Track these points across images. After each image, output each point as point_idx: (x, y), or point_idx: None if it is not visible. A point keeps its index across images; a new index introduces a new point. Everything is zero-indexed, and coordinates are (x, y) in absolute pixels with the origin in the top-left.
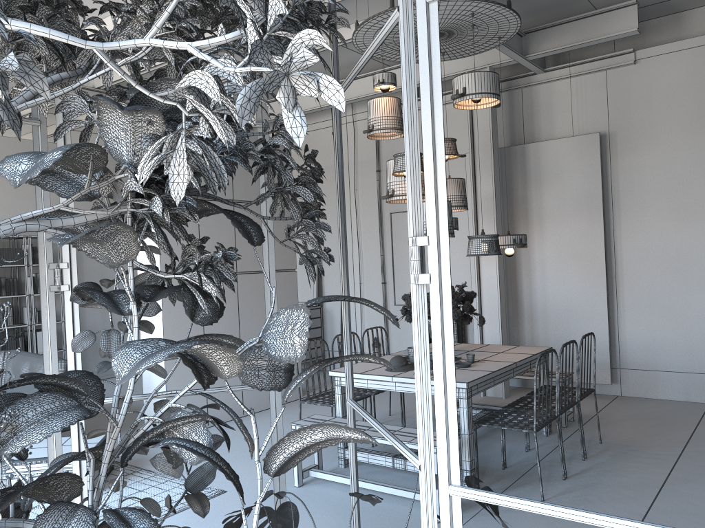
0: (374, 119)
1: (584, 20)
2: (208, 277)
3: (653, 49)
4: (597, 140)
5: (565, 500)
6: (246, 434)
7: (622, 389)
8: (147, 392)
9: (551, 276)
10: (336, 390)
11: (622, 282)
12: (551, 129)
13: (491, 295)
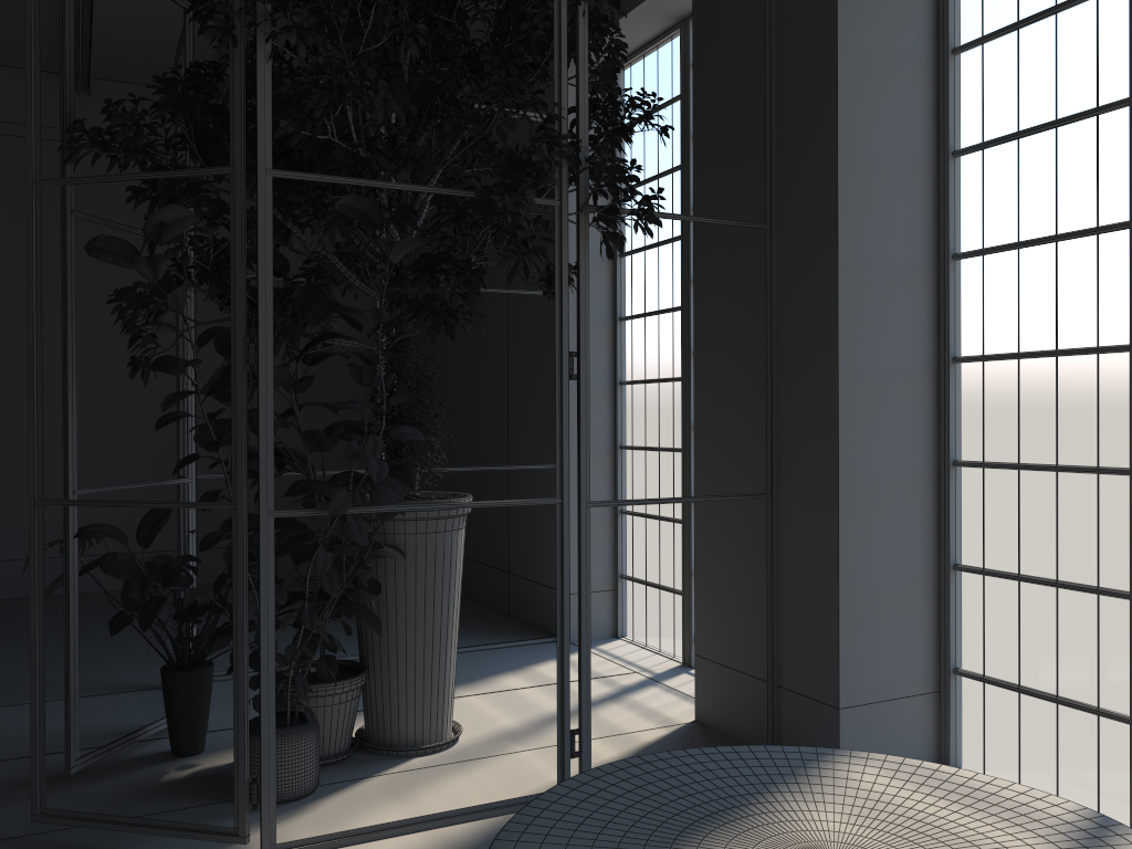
0: None
1: None
2: None
3: None
4: None
5: None
6: None
7: None
8: None
9: None
10: None
11: None
12: None
13: None
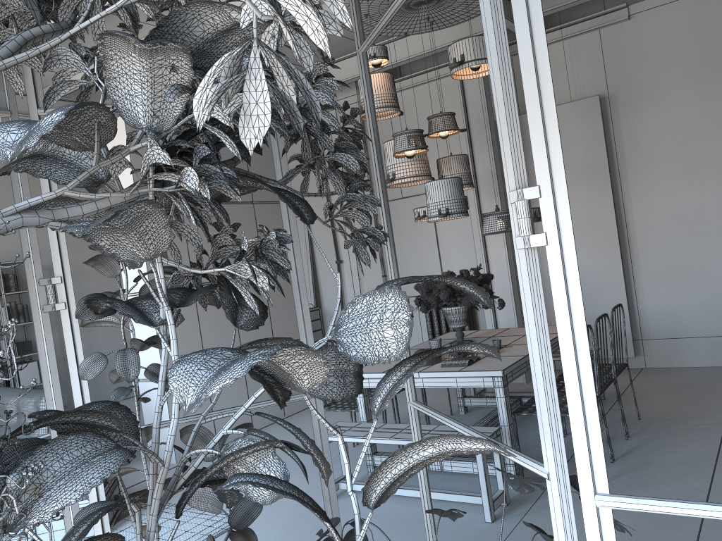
0: None
1: None
2: (259, 267)
3: (646, 2)
4: (597, 103)
5: (619, 484)
6: (318, 457)
7: (646, 361)
8: (148, 417)
9: None
10: None
11: (636, 250)
12: None
13: (502, 276)
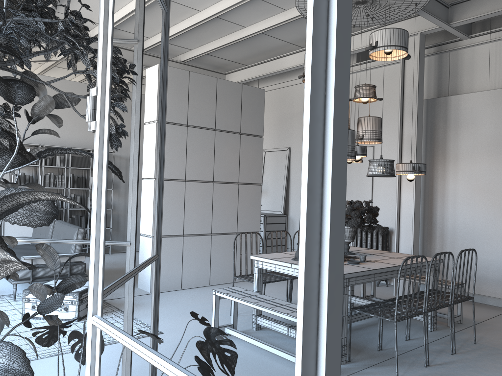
0: None
1: None
2: None
3: None
4: None
5: None
6: None
7: None
8: (141, 259)
9: (461, 204)
10: (254, 270)
11: None
12: (471, 85)
13: (408, 215)
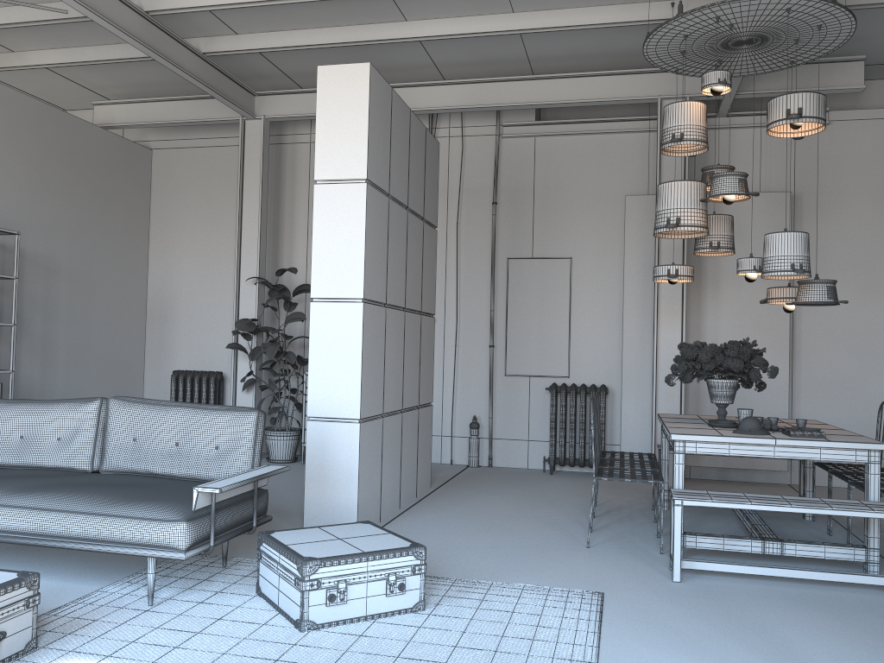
0: (684, 127)
1: (804, 67)
2: None
3: (846, 112)
4: (788, 200)
5: None
6: None
7: (792, 477)
8: (316, 471)
9: None
10: (676, 458)
11: (799, 359)
12: None
13: (670, 364)
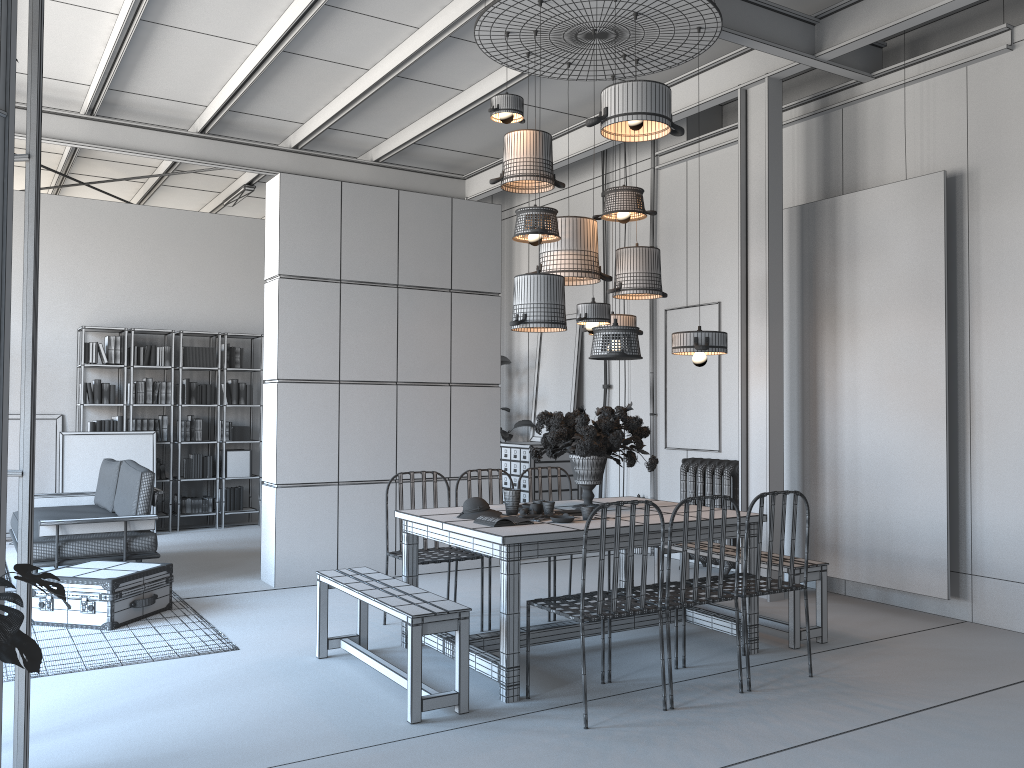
0: (505, 164)
1: None
2: None
3: None
4: (940, 184)
5: (619, 733)
6: None
7: (973, 611)
8: (263, 527)
9: (866, 410)
10: (403, 538)
11: (980, 426)
12: (881, 171)
13: (761, 435)
